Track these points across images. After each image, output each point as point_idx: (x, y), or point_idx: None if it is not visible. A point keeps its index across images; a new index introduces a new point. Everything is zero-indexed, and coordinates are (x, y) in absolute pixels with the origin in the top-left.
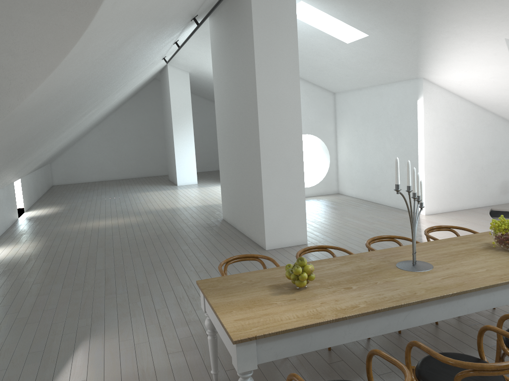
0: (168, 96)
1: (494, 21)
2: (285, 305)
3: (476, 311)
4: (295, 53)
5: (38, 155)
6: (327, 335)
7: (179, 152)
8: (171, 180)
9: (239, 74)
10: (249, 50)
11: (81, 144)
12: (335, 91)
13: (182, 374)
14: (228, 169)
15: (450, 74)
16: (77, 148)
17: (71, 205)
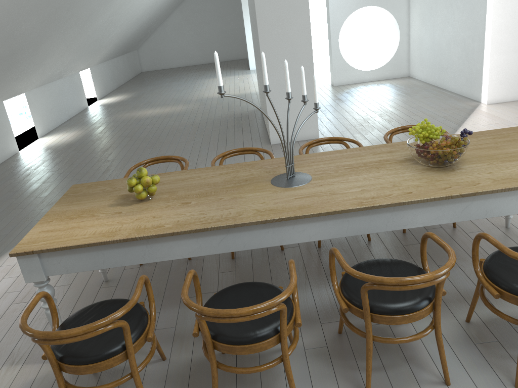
0: None
1: None
2: (103, 218)
3: (322, 239)
4: None
5: (77, 46)
6: (123, 254)
7: (250, 33)
8: (248, 64)
9: None
10: None
11: (164, 29)
12: None
13: None
14: (255, 55)
15: None
16: (160, 32)
17: (139, 93)
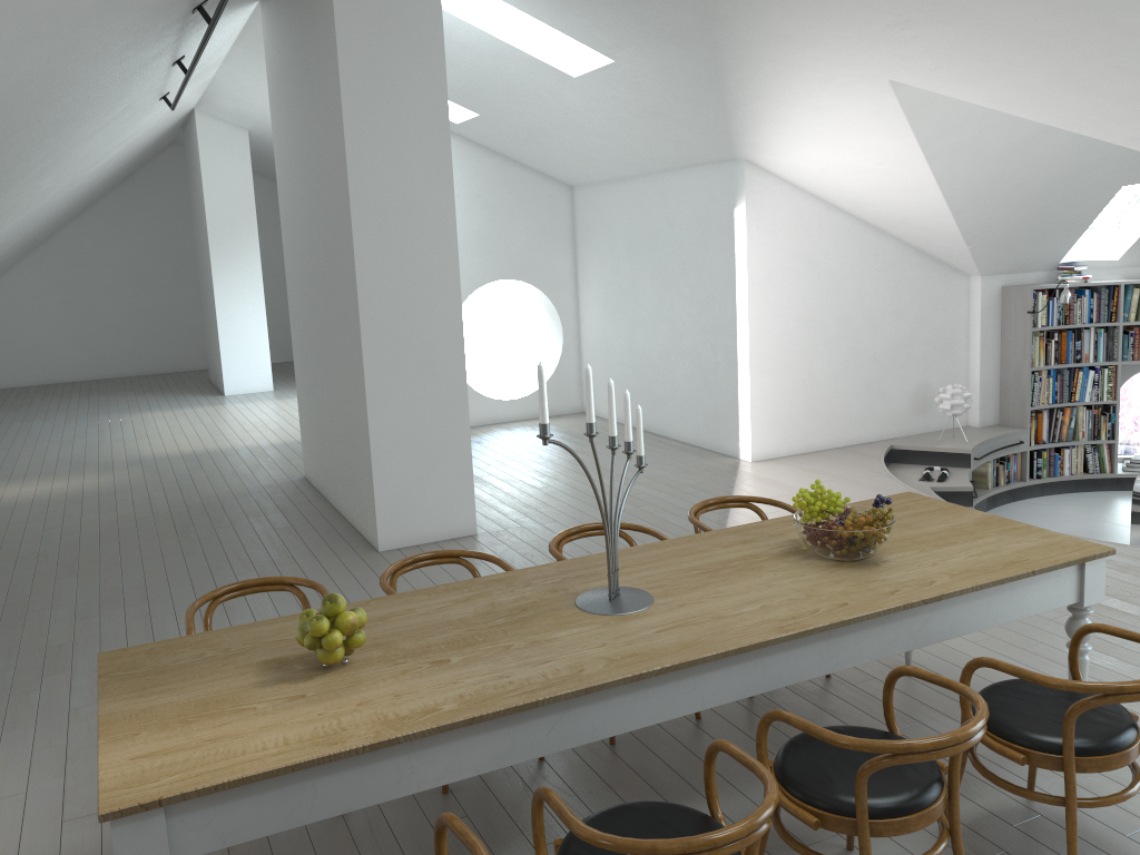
0: (200, 186)
1: (860, 41)
2: (273, 712)
3: (723, 702)
4: (441, 98)
5: None
6: (357, 781)
7: (228, 317)
8: (213, 383)
9: (317, 143)
10: (333, 89)
11: None
12: (573, 183)
13: None
14: (309, 364)
15: (796, 152)
16: None
17: None
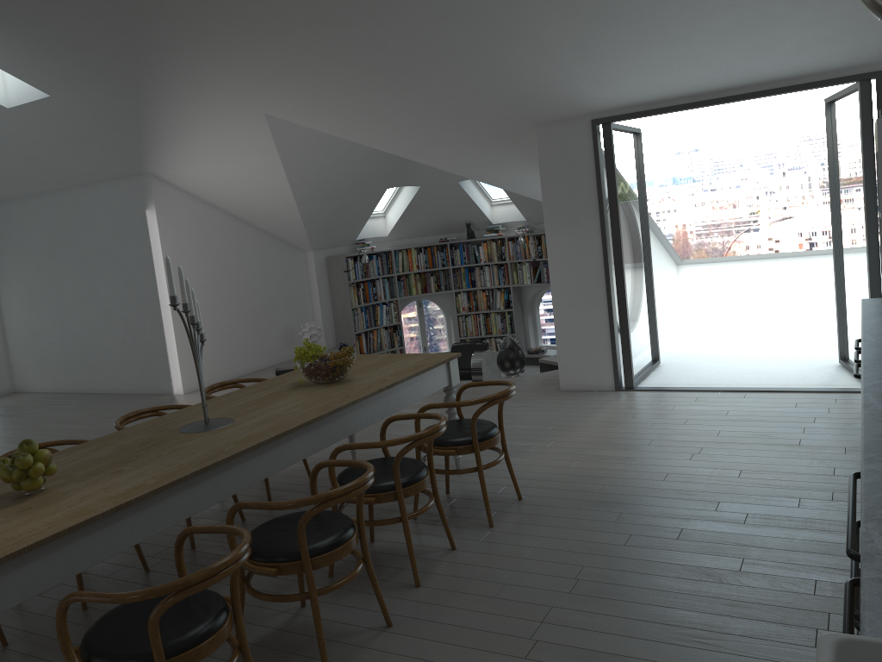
0: None
1: (249, 87)
2: (15, 518)
3: (301, 459)
4: None
5: None
6: (105, 537)
7: None
8: None
9: None
10: None
11: None
12: None
13: None
14: None
15: (192, 167)
16: None
17: None
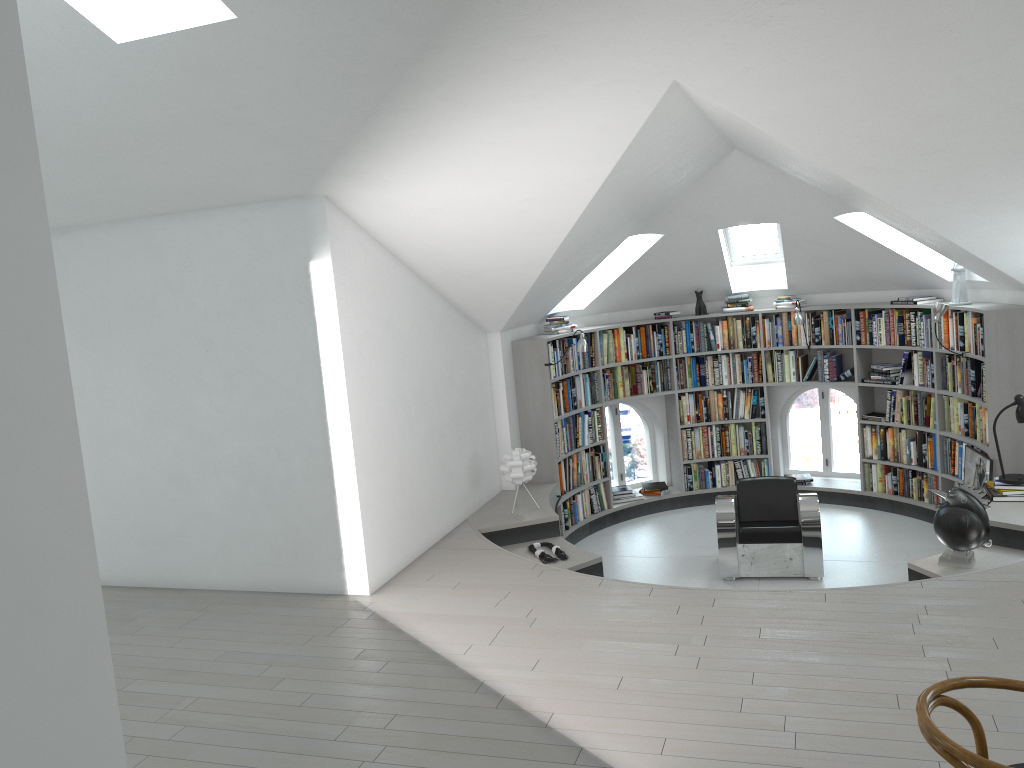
0: None
1: (704, 16)
2: None
3: None
4: (3, 2)
5: None
6: None
7: None
8: None
9: None
10: None
11: None
12: None
13: None
14: None
15: (420, 185)
16: None
17: None
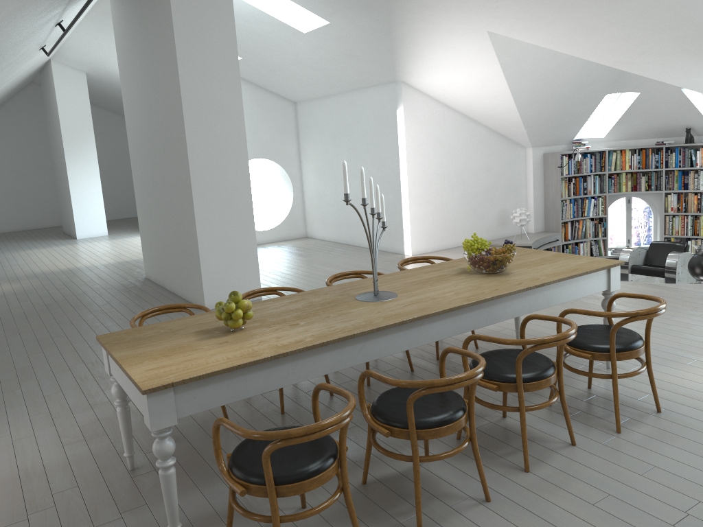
0: (55, 108)
1: (473, 8)
2: (213, 348)
3: (442, 338)
4: (233, 42)
5: None
6: (266, 376)
7: (77, 190)
8: (67, 233)
9: (156, 71)
10: (168, 37)
11: None
12: (296, 100)
13: (84, 466)
14: (149, 206)
15: (432, 76)
16: None
17: None
